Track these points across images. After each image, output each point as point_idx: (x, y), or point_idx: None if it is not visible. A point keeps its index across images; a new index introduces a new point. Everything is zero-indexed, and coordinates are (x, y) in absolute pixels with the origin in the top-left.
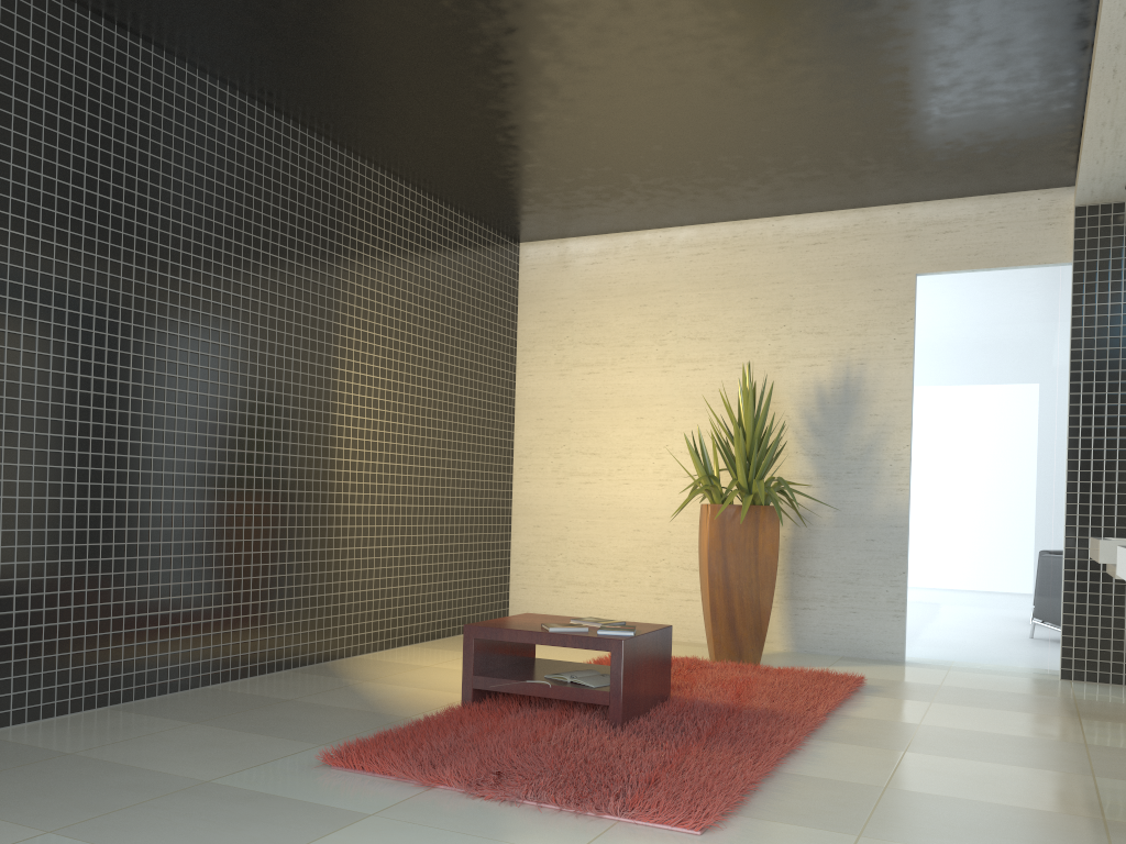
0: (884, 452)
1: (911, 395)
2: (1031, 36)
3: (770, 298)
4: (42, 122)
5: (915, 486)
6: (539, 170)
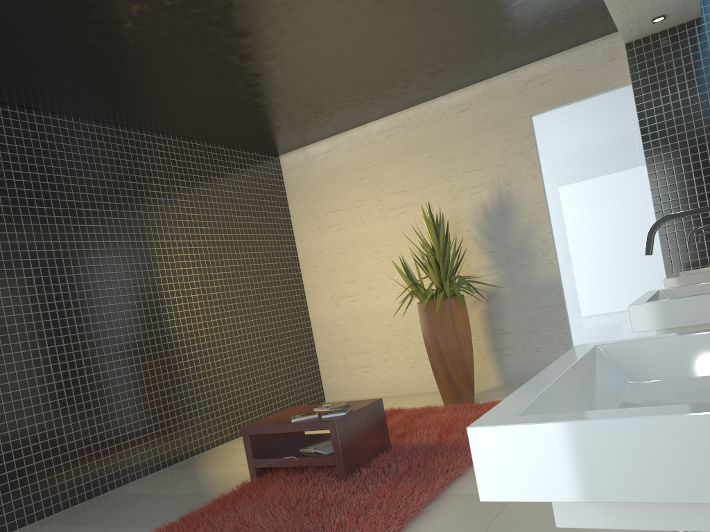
0: (535, 240)
1: (544, 198)
2: None
3: (440, 154)
4: None
5: (560, 258)
6: (260, 110)
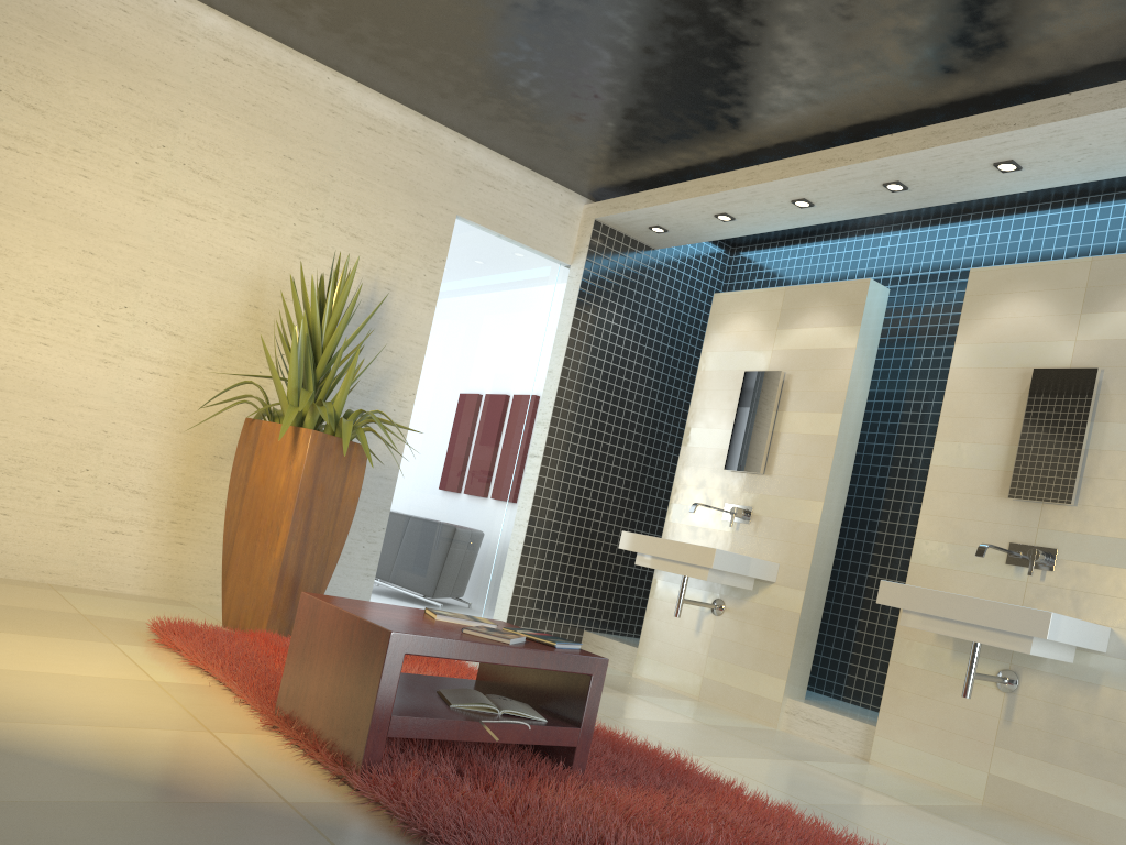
0: (391, 394)
1: (427, 341)
2: (827, 111)
3: (307, 167)
4: None
5: (409, 438)
6: None
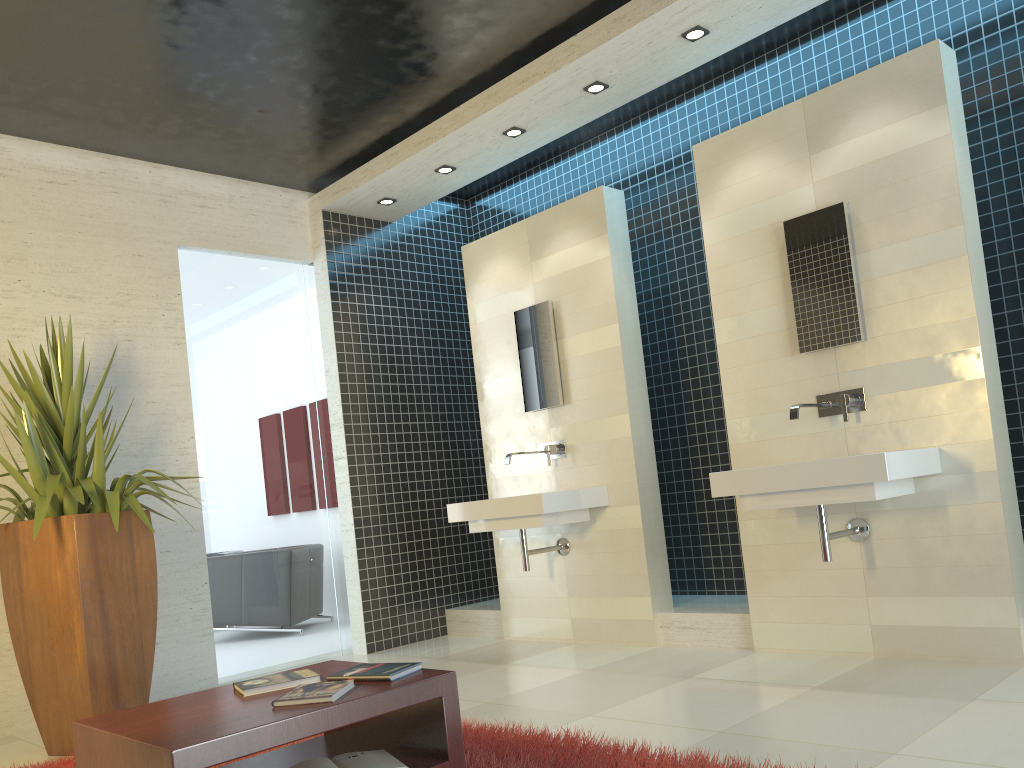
0: (169, 445)
1: (189, 380)
2: (506, 30)
3: None
4: None
5: (203, 483)
6: None
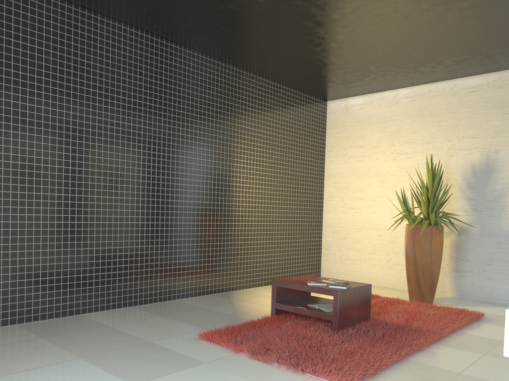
0: (507, 197)
1: None
2: None
3: (447, 121)
4: (103, 71)
5: None
6: (325, 68)
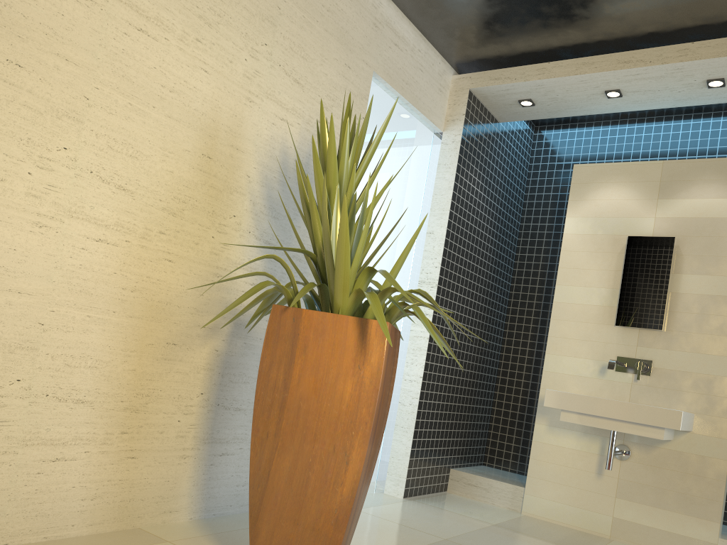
0: None
1: None
2: None
3: None
4: None
5: None
6: None
